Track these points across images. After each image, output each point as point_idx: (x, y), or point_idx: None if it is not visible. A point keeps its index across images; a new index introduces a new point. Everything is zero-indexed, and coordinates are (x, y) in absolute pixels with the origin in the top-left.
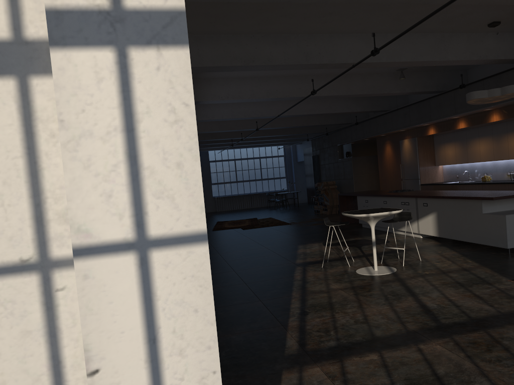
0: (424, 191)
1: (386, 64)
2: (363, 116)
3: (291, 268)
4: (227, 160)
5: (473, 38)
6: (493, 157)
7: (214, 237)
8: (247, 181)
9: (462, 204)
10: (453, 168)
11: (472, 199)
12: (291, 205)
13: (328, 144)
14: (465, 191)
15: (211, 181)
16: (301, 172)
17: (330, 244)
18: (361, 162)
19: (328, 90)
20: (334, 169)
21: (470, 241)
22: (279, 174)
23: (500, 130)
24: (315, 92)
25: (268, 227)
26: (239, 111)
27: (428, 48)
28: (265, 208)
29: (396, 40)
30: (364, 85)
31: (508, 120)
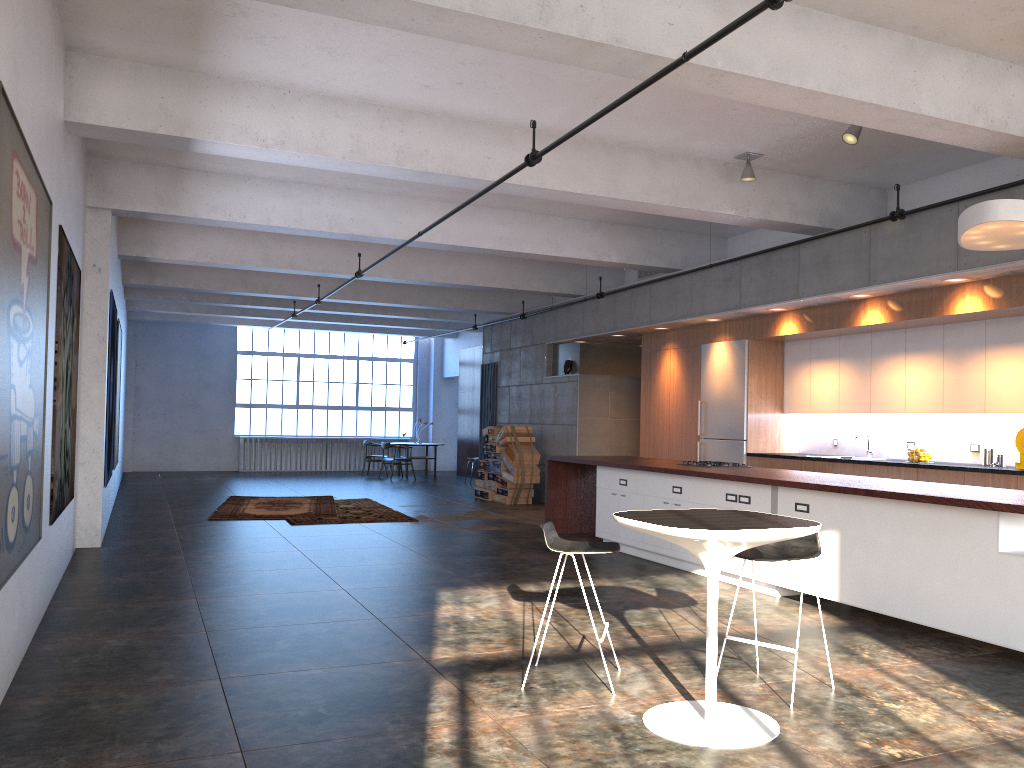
0: (783, 472)
1: (760, 93)
2: (611, 283)
3: (418, 686)
4: (280, 353)
5: (979, 69)
6: (940, 404)
7: (204, 539)
8: (322, 407)
9: (928, 519)
10: (826, 423)
11: (971, 507)
12: (418, 473)
13: (522, 339)
14: (907, 482)
15: (234, 398)
16: (449, 401)
17: (530, 596)
18: (598, 389)
19: (563, 178)
20: (531, 398)
21: (945, 629)
22: (399, 401)
23: (965, 338)
24: (539, 159)
25: (358, 524)
26: (316, 211)
27: (875, 70)
28: (357, 475)
29: (796, 24)
30: (654, 181)
31: (996, 315)
